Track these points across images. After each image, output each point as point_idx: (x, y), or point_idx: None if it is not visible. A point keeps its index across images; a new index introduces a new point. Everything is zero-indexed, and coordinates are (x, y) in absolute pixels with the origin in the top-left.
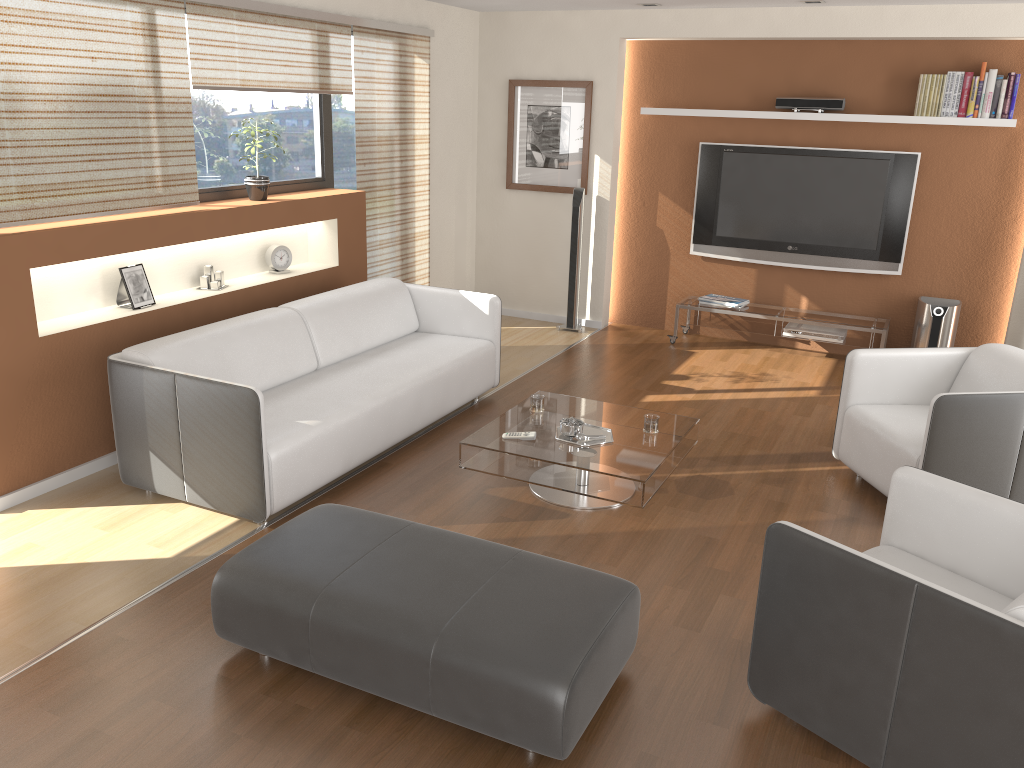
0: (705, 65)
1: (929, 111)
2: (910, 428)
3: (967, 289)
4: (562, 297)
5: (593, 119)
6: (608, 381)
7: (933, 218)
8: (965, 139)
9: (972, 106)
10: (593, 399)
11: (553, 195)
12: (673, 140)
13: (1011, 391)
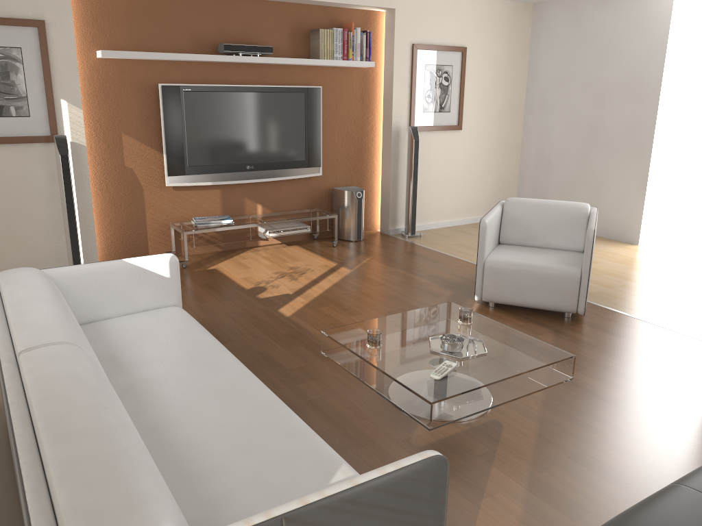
0: (147, 12)
1: (328, 56)
2: (542, 260)
3: (355, 178)
4: (48, 254)
5: (52, 61)
6: (226, 312)
7: (330, 132)
8: (340, 76)
9: (351, 52)
10: (257, 330)
11: (16, 147)
12: (128, 83)
13: (593, 219)
